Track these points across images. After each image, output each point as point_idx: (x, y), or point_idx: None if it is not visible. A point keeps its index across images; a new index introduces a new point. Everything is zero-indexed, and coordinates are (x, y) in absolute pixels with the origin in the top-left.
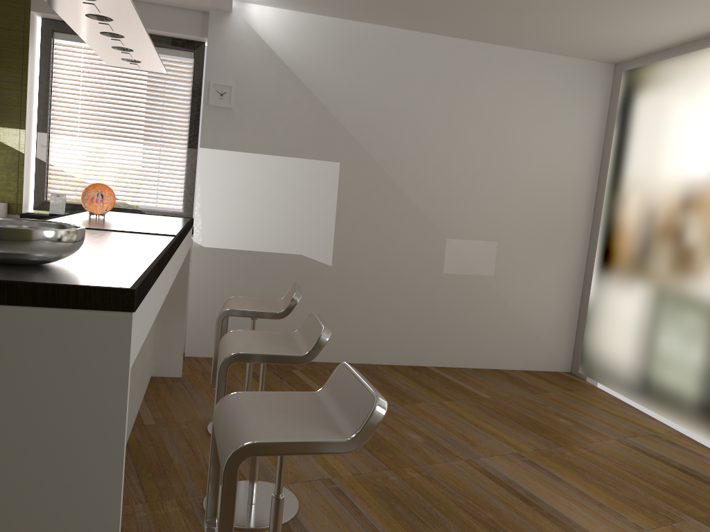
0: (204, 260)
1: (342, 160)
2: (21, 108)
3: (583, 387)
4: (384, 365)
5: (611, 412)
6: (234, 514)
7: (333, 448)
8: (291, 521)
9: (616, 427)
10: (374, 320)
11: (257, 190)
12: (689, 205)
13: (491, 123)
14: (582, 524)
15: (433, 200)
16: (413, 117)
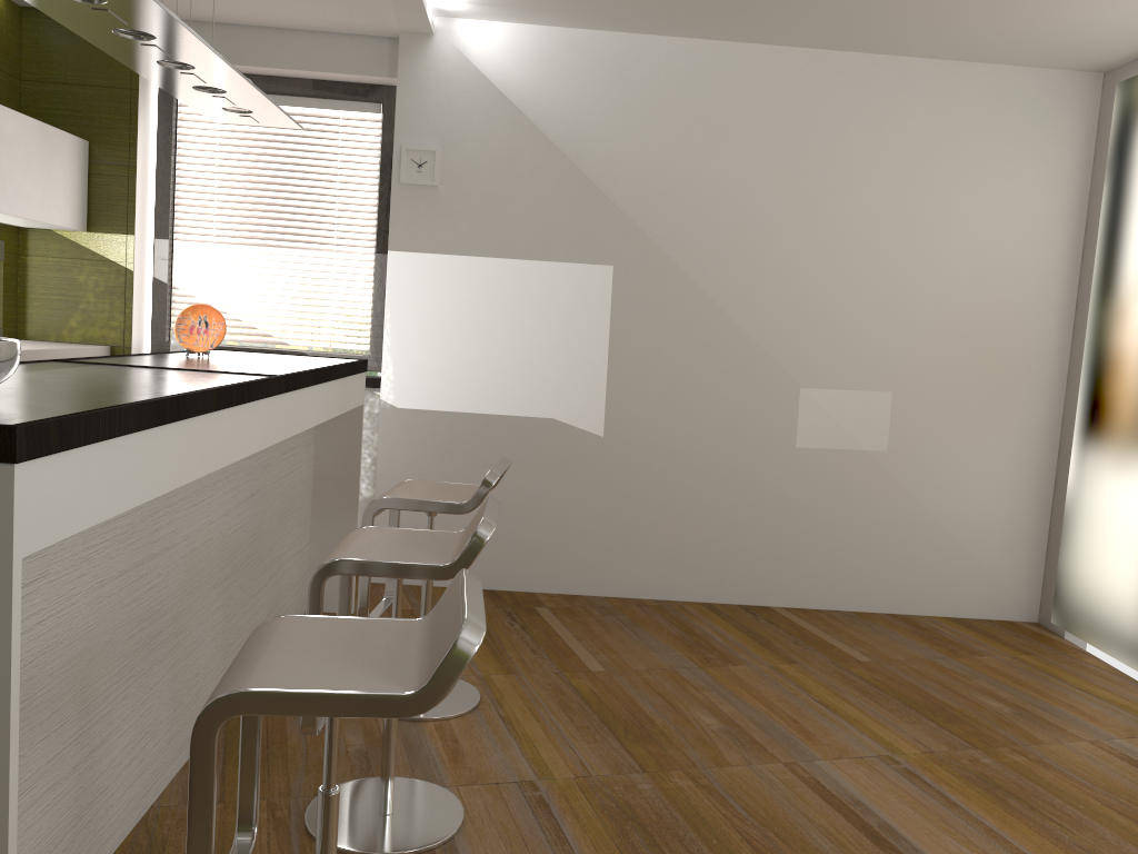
0: (398, 429)
1: (616, 261)
2: (129, 203)
3: (1054, 649)
4: (696, 603)
5: (1096, 693)
6: (212, 812)
7: (382, 708)
8: (441, 847)
9: (1097, 719)
10: (677, 527)
11: (479, 315)
12: None
13: (874, 189)
14: None
15: (774, 323)
16: (736, 185)
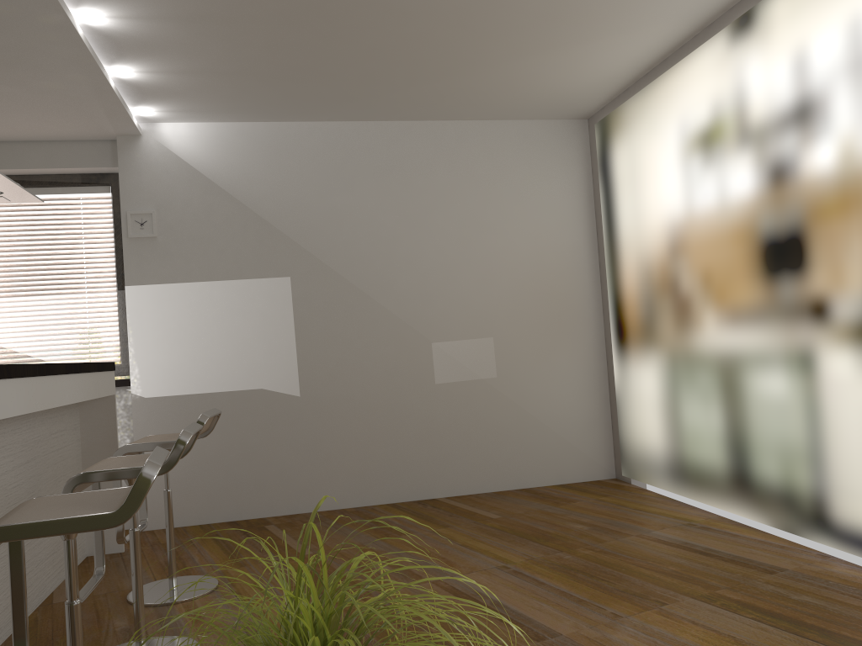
0: (147, 413)
1: (292, 273)
2: None
3: (624, 490)
4: (384, 504)
5: (645, 509)
6: None
7: (95, 524)
8: None
9: (643, 523)
10: (362, 452)
11: (198, 322)
12: (676, 250)
13: (458, 205)
14: (546, 623)
15: (407, 302)
16: (367, 213)
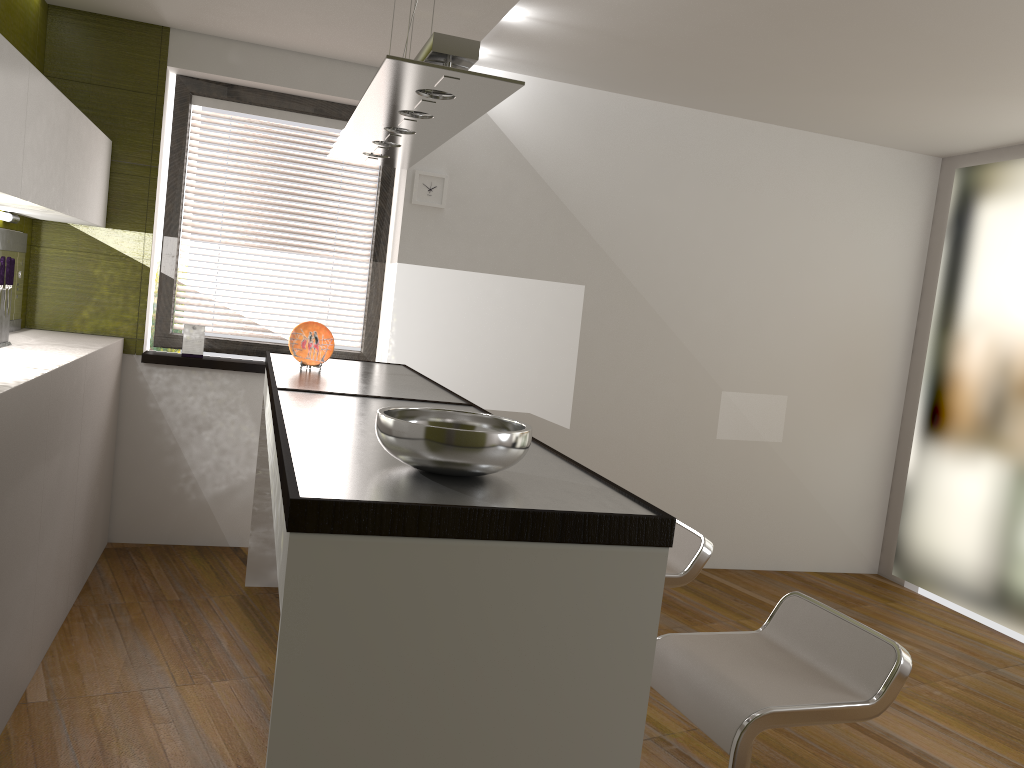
0: None
1: (587, 282)
2: (149, 203)
3: (905, 596)
4: None
5: (958, 632)
6: None
7: (854, 714)
8: None
9: (975, 653)
10: None
11: (473, 322)
12: None
13: (783, 234)
14: None
15: (705, 338)
16: (683, 224)
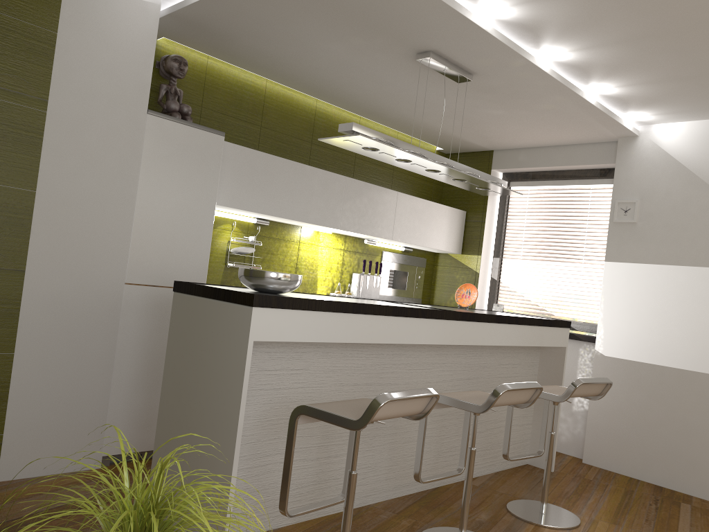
0: (604, 369)
1: None
2: (480, 239)
3: None
4: None
5: None
6: (291, 452)
7: (345, 423)
8: None
9: None
10: None
11: (660, 301)
12: None
13: None
14: None
15: None
16: None
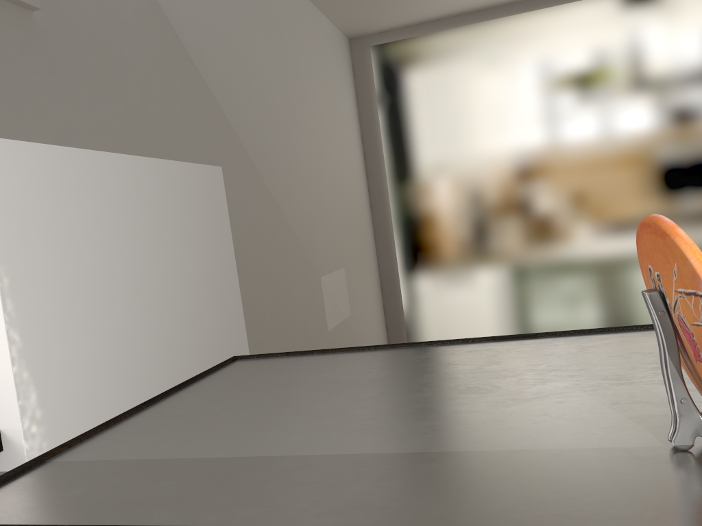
0: None
1: (222, 161)
2: None
3: None
4: None
5: None
6: None
7: None
8: None
9: None
10: None
11: (130, 251)
12: (529, 175)
13: (313, 101)
14: None
15: (302, 221)
16: (265, 83)
